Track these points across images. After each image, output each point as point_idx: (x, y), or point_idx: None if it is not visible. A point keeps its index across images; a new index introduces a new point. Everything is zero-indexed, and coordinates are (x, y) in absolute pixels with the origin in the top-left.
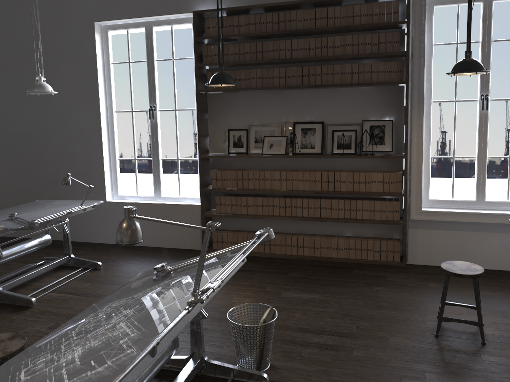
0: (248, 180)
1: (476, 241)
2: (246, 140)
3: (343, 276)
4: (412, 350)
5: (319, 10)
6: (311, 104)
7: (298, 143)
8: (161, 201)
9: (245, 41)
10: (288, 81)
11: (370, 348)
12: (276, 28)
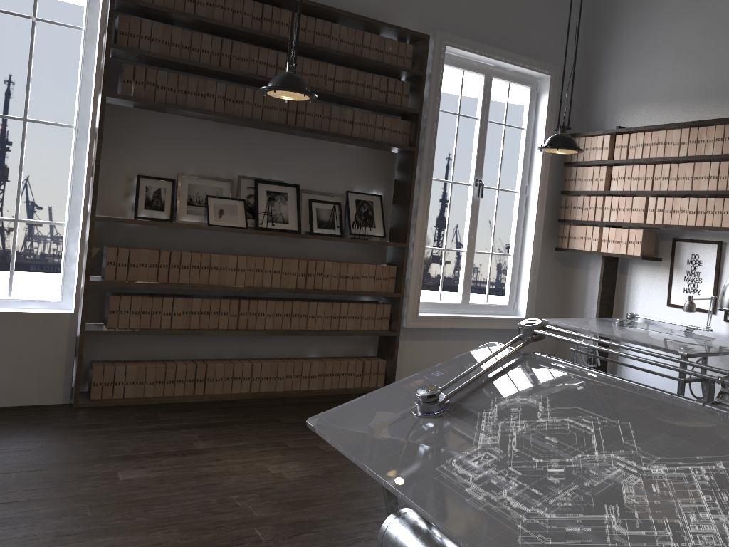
0: (179, 269)
1: (459, 352)
2: (171, 198)
3: None
4: None
5: (322, 23)
6: (282, 156)
7: (265, 213)
8: None
9: (188, 29)
10: (267, 113)
11: None
12: (256, 27)
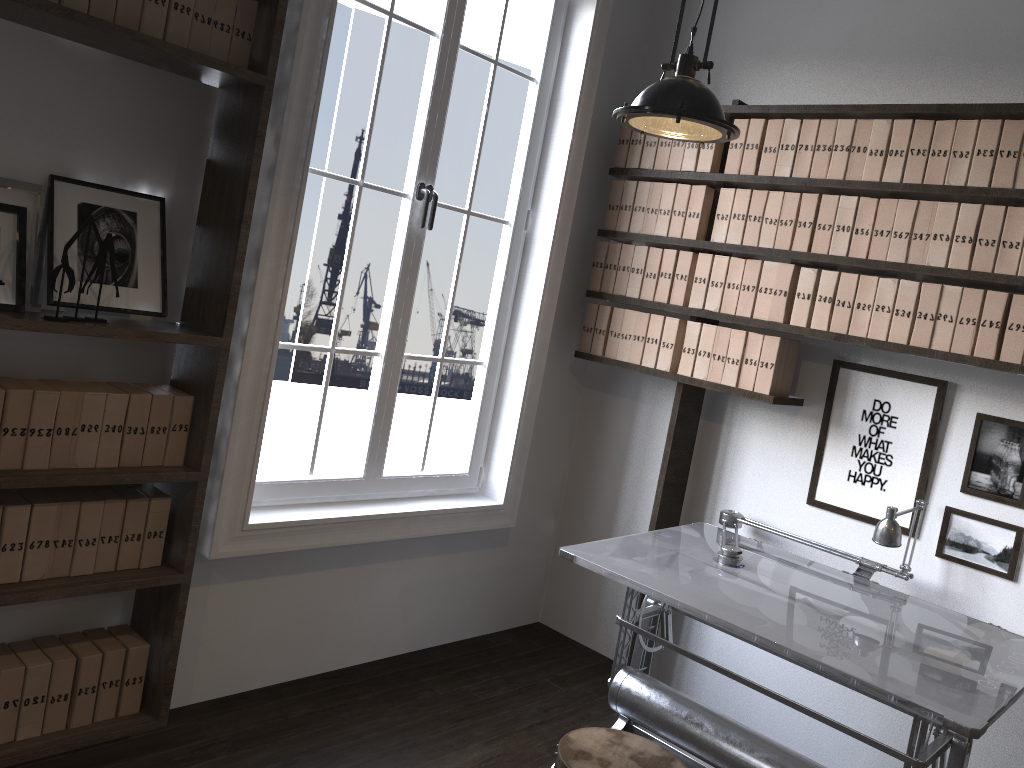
0: None
1: (350, 594)
2: None
3: None
4: None
5: None
6: None
7: None
8: None
9: None
10: None
11: None
12: None
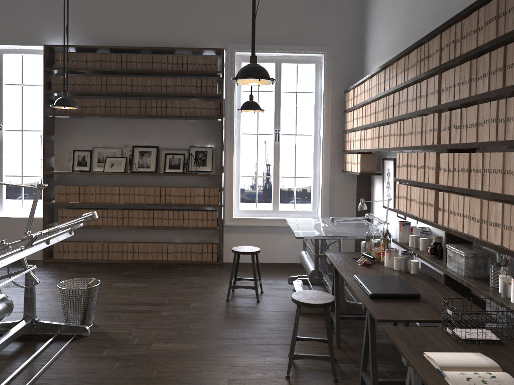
0: (90, 195)
1: (273, 242)
2: (90, 159)
3: (168, 271)
4: (206, 308)
5: (156, 56)
6: (148, 131)
7: (136, 163)
8: (3, 215)
9: (92, 74)
10: (128, 111)
11: (175, 310)
12: (119, 67)
